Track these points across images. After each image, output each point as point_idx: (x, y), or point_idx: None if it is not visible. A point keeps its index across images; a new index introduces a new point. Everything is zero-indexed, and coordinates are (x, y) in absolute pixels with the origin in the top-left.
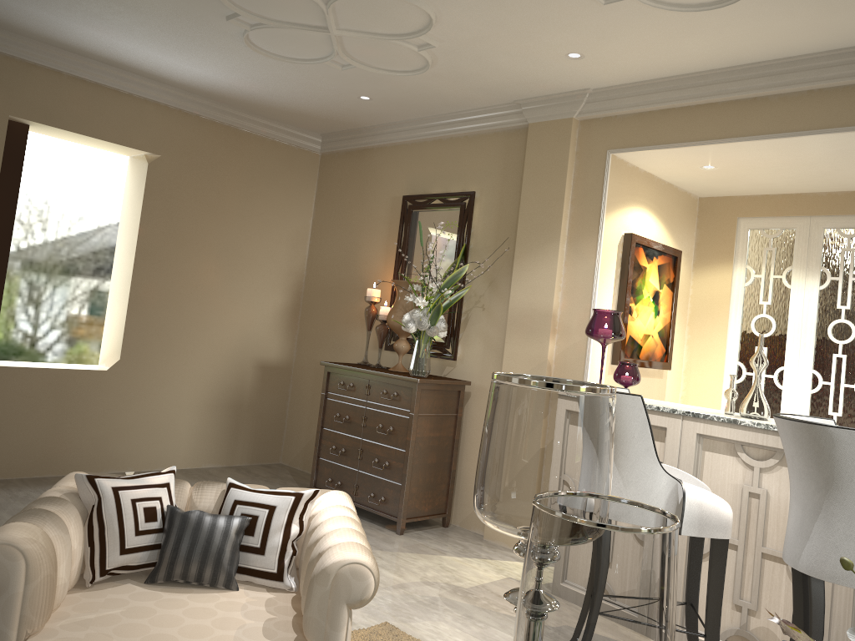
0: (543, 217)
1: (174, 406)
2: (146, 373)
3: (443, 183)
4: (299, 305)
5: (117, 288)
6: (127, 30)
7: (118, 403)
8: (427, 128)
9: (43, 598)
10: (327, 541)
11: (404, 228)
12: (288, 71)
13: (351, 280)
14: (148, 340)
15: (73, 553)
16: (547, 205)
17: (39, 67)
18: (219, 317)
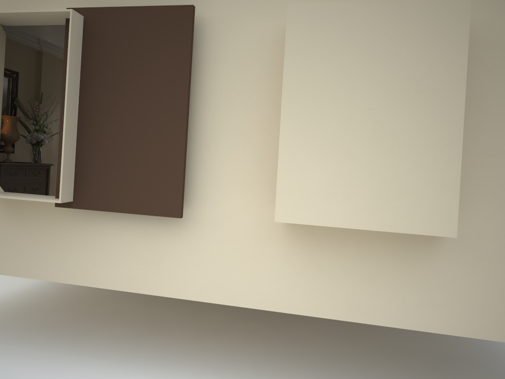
0: (49, 93)
1: None
2: None
3: None
4: None
5: None
6: None
7: None
8: None
9: None
10: None
11: None
12: None
13: None
14: None
15: None
16: (50, 89)
17: None
18: None
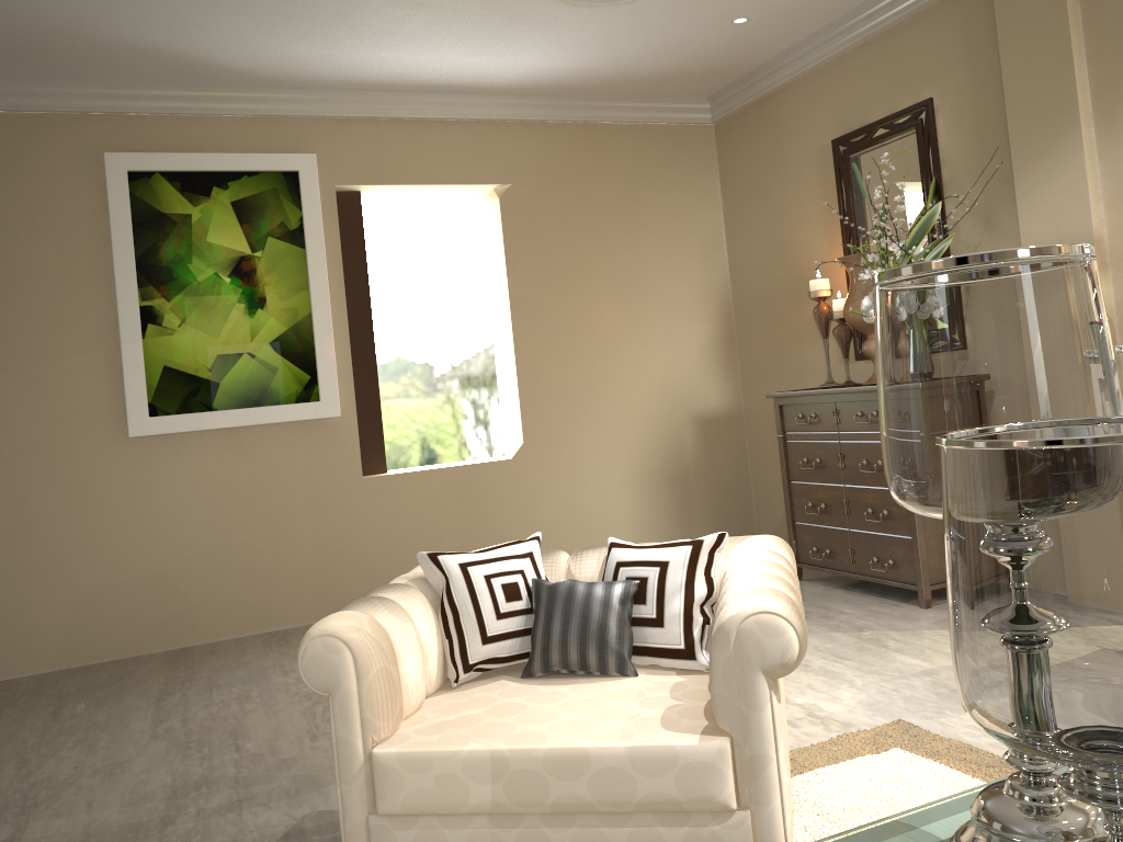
0: (1046, 97)
1: (601, 490)
2: (558, 454)
3: (884, 102)
4: (732, 332)
5: (502, 359)
6: (423, 37)
7: (534, 496)
8: (842, 35)
9: (381, 697)
10: (730, 592)
11: (843, 184)
12: (626, 19)
13: (789, 278)
14: (550, 414)
15: (426, 647)
16: (1047, 77)
17: (352, 120)
18: (630, 368)
